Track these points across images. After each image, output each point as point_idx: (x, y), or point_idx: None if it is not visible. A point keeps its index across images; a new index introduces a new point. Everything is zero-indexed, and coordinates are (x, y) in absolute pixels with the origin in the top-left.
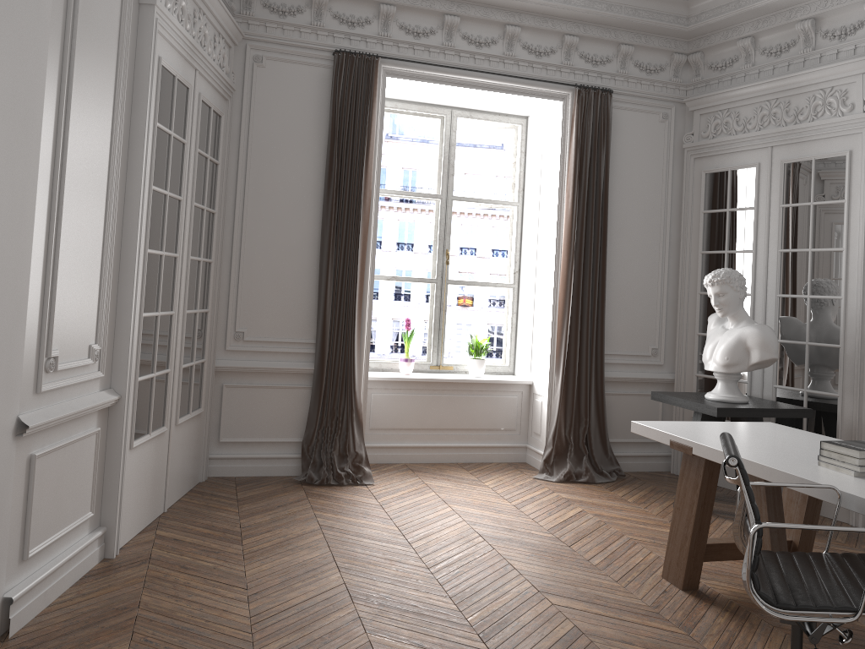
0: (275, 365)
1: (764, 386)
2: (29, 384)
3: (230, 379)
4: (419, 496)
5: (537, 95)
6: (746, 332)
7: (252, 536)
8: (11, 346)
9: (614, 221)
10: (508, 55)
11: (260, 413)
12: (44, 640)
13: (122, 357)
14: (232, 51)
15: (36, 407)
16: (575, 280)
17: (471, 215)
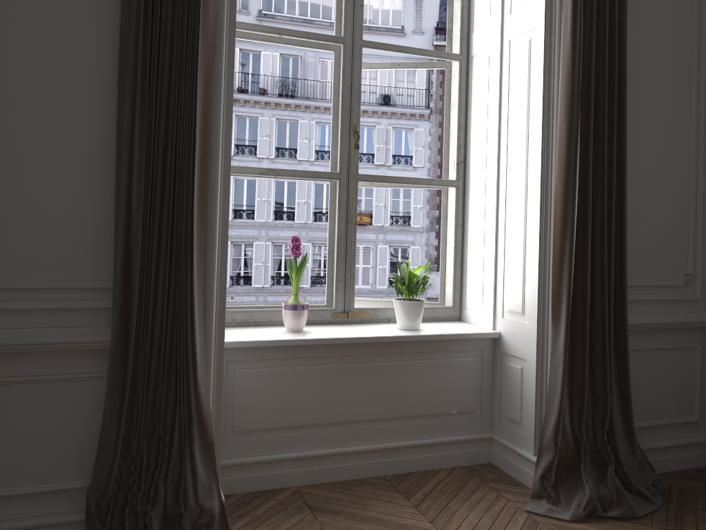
0: (26, 337)
1: None
2: None
3: None
4: None
5: None
6: None
7: None
8: None
9: (628, 71)
10: None
11: None
12: None
13: None
14: None
15: None
16: (581, 163)
17: (367, 114)
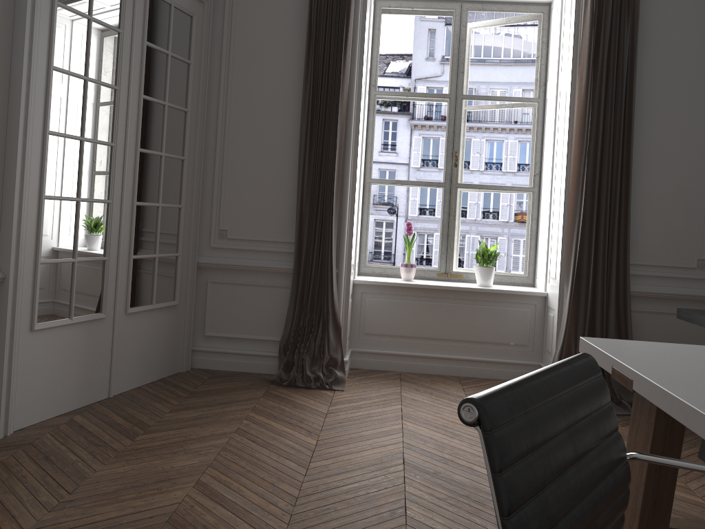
0: (255, 263)
1: None
2: None
3: (214, 275)
4: (379, 408)
5: None
6: None
7: (156, 432)
8: None
9: (645, 108)
10: None
11: (243, 310)
12: None
13: (7, 236)
14: None
15: None
16: (589, 176)
17: (529, 131)
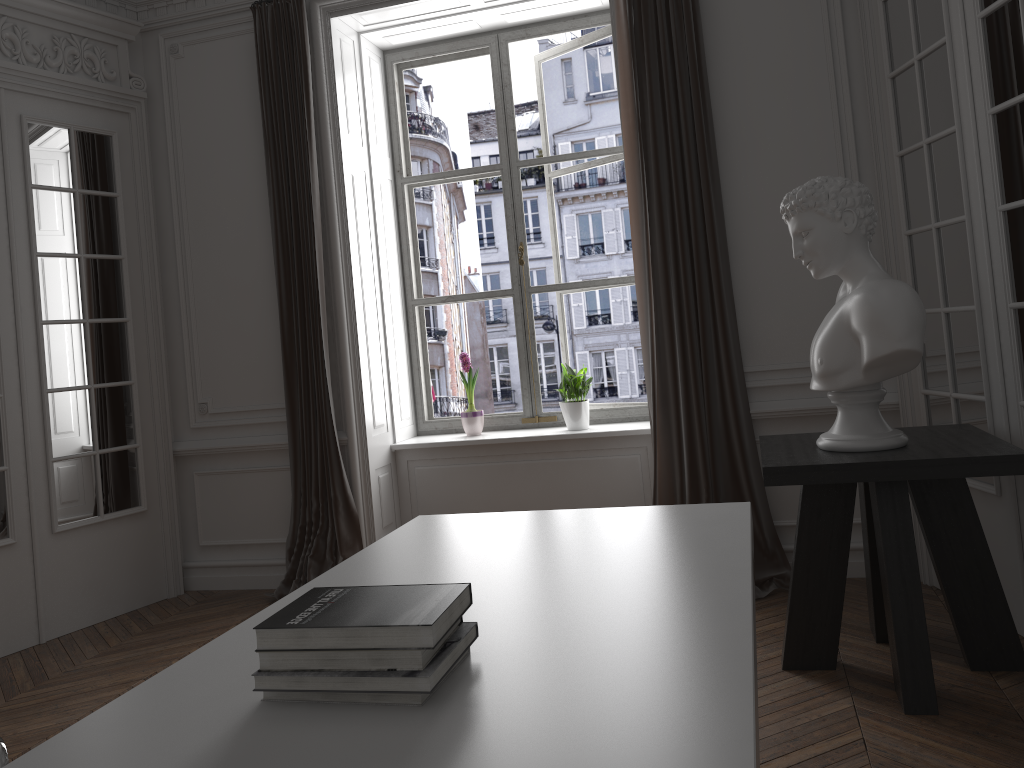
0: (245, 442)
1: (1010, 405)
2: None
3: (201, 464)
4: None
5: None
6: (849, 302)
7: (47, 686)
8: None
9: (735, 138)
10: None
11: (241, 506)
12: None
13: None
14: (123, 50)
15: None
16: (658, 253)
17: None
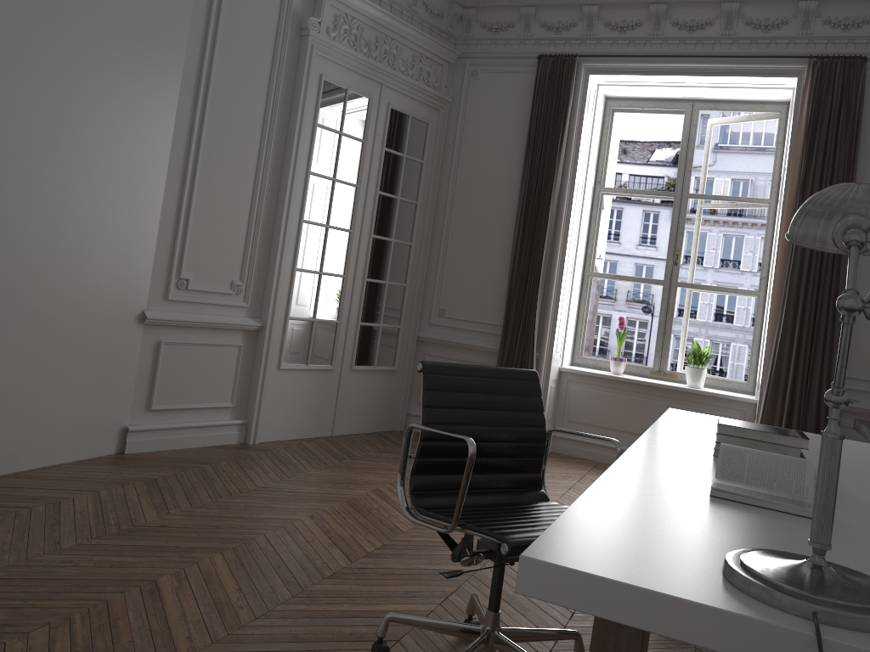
0: (467, 341)
1: None
2: (158, 291)
3: (432, 349)
4: (554, 479)
5: (763, 74)
6: None
7: (359, 460)
8: (128, 259)
9: None
10: (723, 34)
11: None
12: (137, 459)
13: (268, 296)
14: (445, 69)
15: (166, 310)
16: (794, 282)
17: None
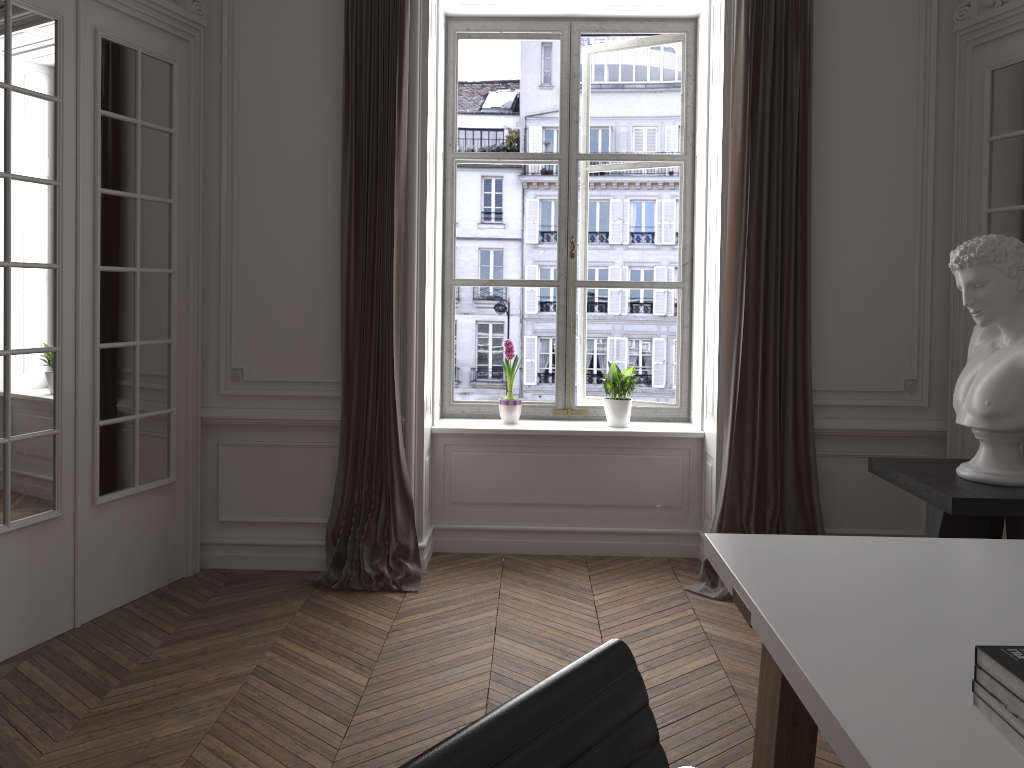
0: (287, 415)
1: None
2: None
3: (228, 434)
4: (465, 617)
5: None
6: None
7: (138, 681)
8: None
9: (827, 170)
10: None
11: (272, 482)
12: None
13: None
14: None
15: None
16: (751, 271)
17: None
